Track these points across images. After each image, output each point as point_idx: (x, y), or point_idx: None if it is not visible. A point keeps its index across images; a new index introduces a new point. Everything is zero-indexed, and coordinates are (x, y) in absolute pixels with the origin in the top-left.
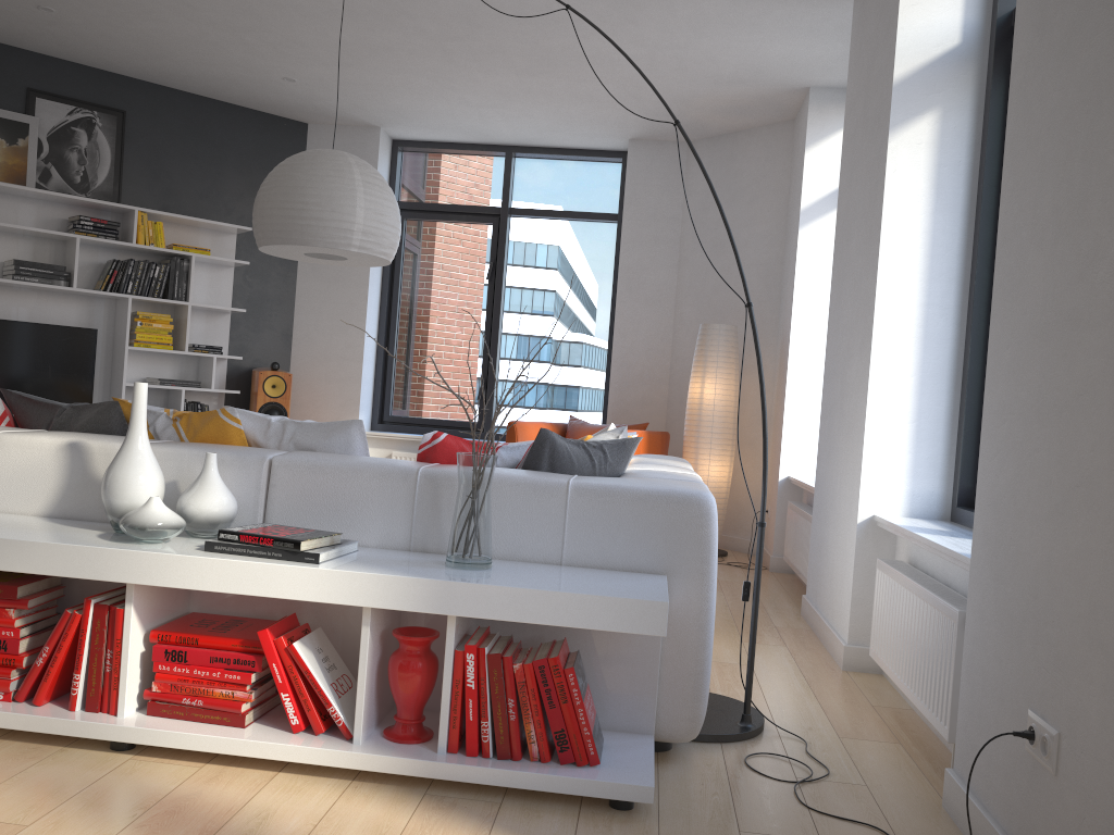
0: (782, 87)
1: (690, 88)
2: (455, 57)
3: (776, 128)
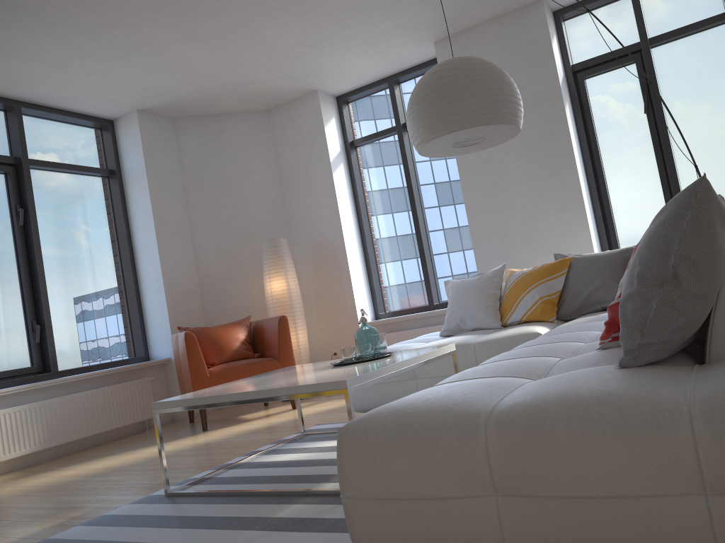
0: (305, 87)
1: (261, 77)
2: (170, 8)
3: (254, 115)
